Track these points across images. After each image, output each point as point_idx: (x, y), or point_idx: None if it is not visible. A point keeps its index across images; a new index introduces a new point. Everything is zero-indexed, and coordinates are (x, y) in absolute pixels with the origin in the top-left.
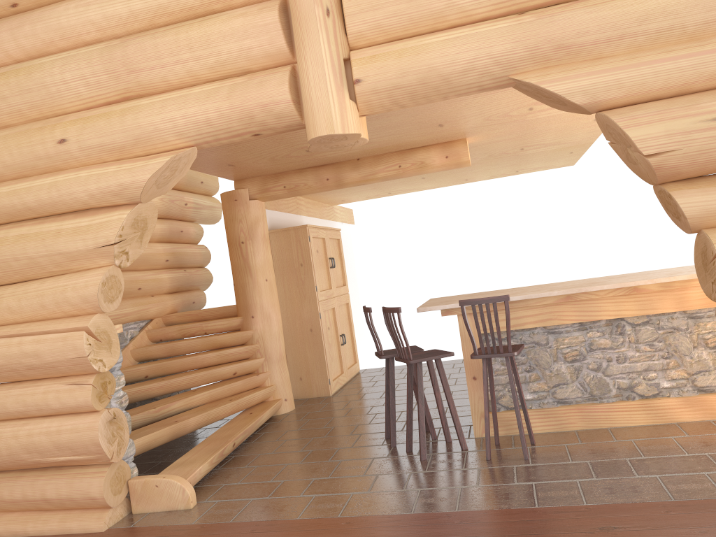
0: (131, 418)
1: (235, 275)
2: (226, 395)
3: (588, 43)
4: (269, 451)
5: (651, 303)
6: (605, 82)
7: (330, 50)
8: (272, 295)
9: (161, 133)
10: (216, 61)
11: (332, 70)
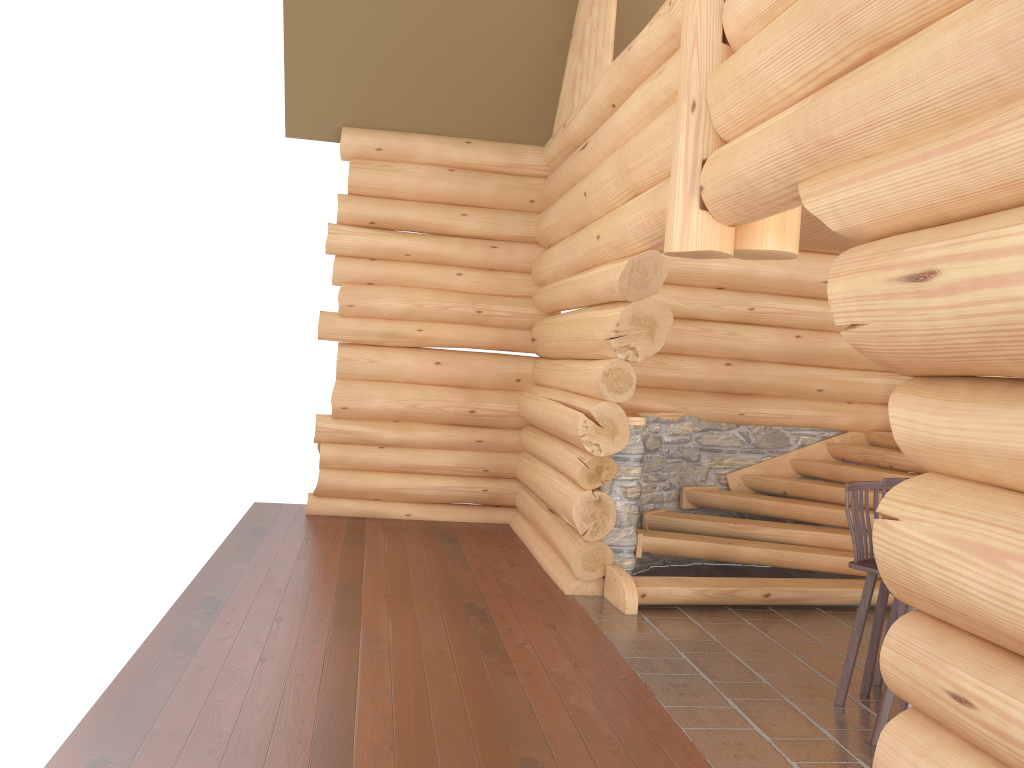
0: (702, 523)
1: None
2: None
3: (843, 137)
4: (801, 623)
5: None
6: (848, 199)
7: (686, 153)
8: None
9: (628, 236)
10: (657, 161)
11: (683, 176)
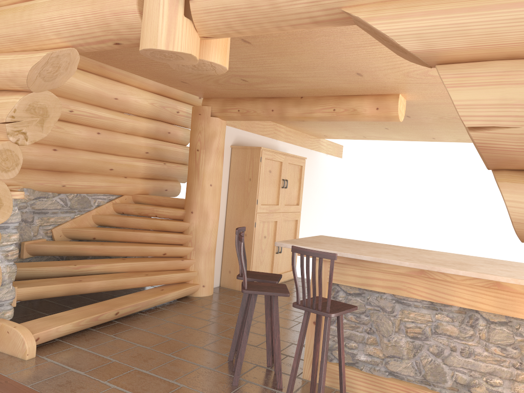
0: (50, 268)
1: (188, 176)
2: (149, 269)
3: None
4: (144, 327)
5: (513, 304)
6: (445, 25)
7: None
8: (213, 198)
9: (45, 31)
10: None
11: None
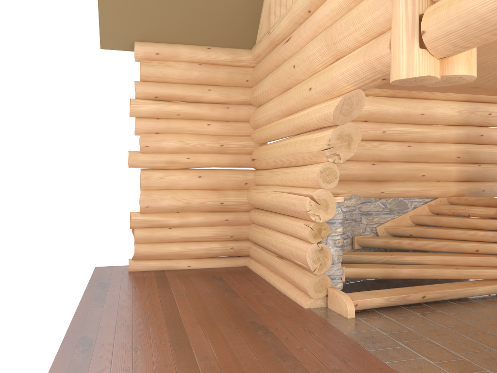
0: (372, 257)
1: None
2: (460, 264)
3: None
4: (449, 312)
5: None
6: None
7: (406, 11)
8: None
9: (340, 82)
10: (364, 30)
11: (405, 27)
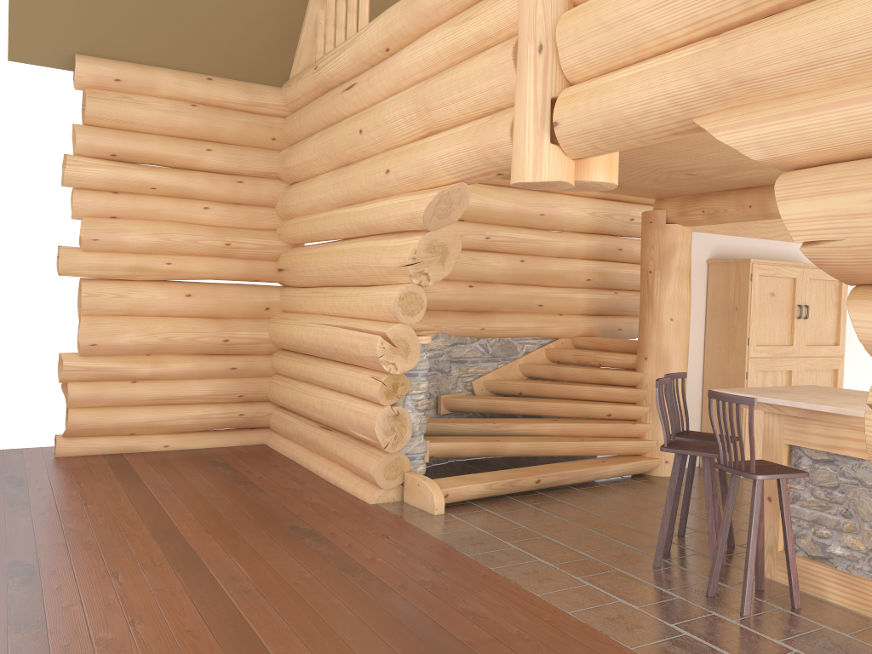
0: (467, 425)
1: (640, 308)
2: (587, 434)
3: (770, 76)
4: (570, 501)
5: None
6: (782, 131)
7: (535, 91)
8: (676, 338)
9: (435, 169)
10: (474, 100)
11: (533, 112)
